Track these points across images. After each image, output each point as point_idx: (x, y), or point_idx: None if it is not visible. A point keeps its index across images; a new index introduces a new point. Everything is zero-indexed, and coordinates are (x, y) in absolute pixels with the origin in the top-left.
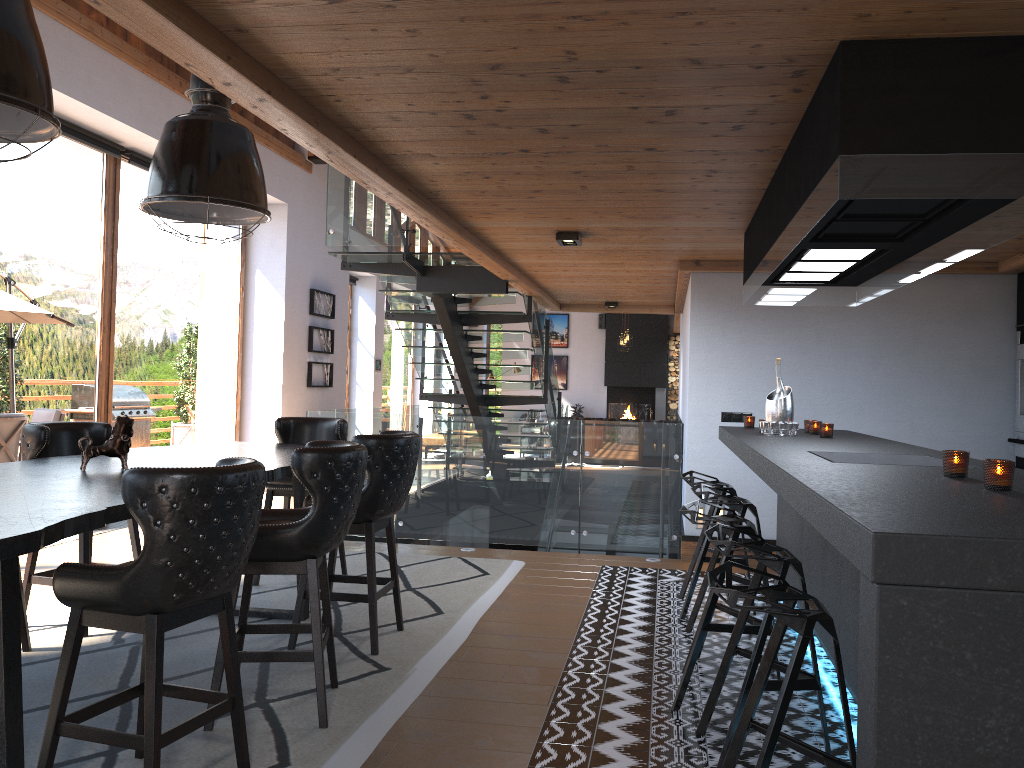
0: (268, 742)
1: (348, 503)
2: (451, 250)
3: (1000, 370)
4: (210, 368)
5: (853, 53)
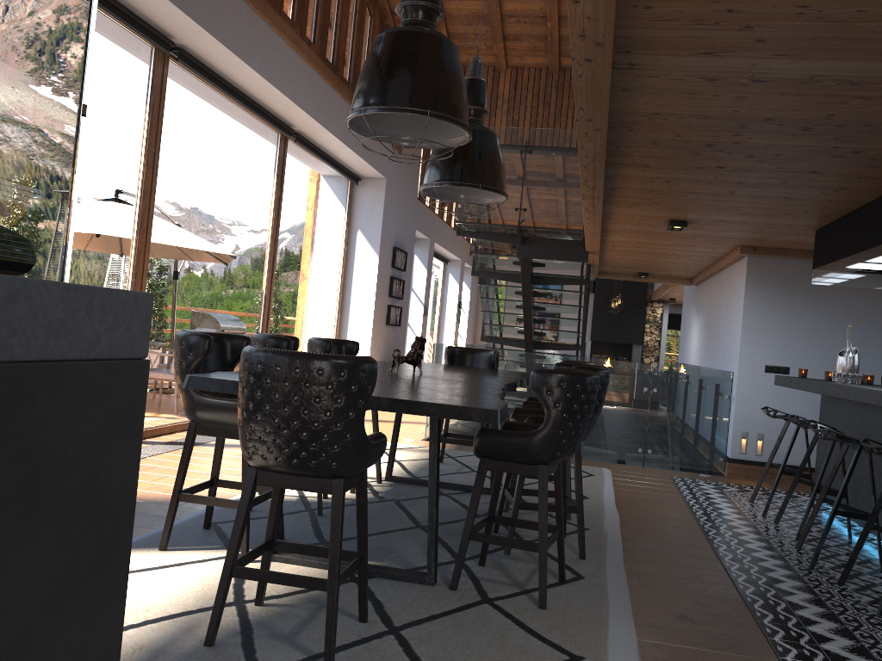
0: (555, 564)
1: (601, 406)
2: None
3: None
4: (323, 305)
5: None
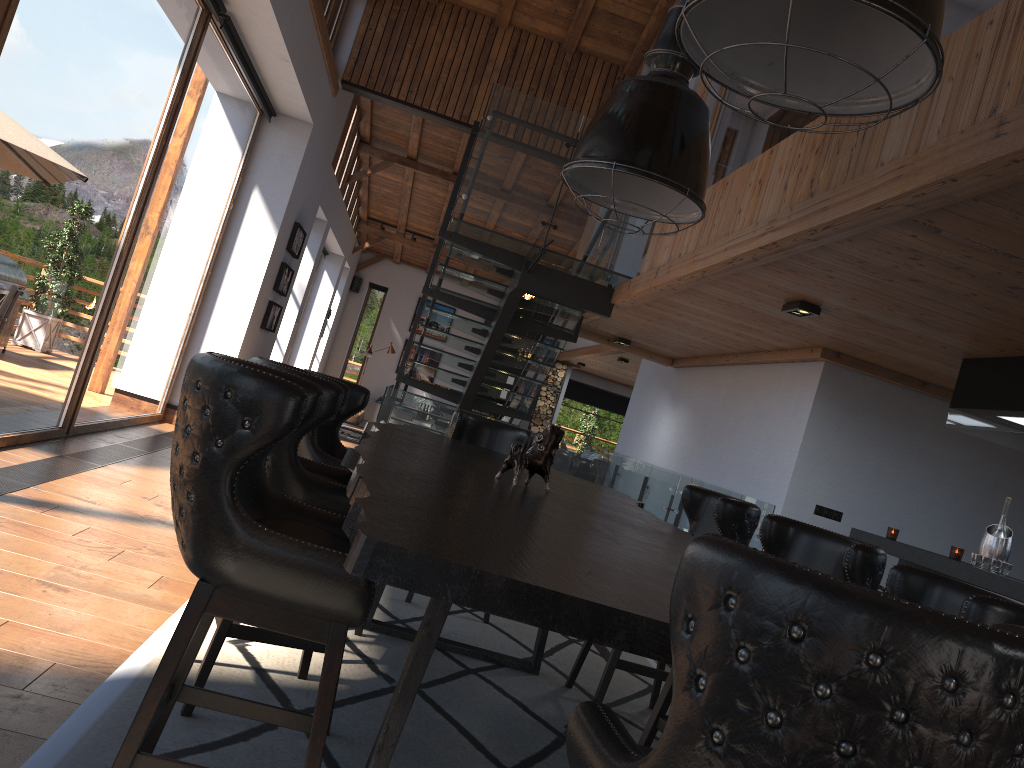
0: None
1: None
2: (370, 210)
3: None
4: (185, 282)
5: None
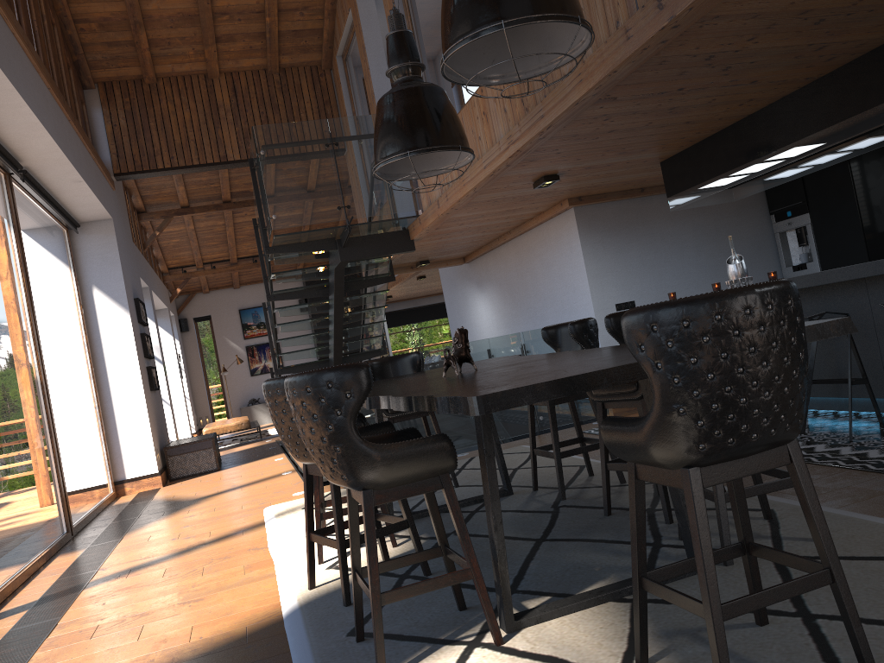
0: None
1: None
2: (168, 262)
3: (766, 242)
4: (82, 384)
5: None
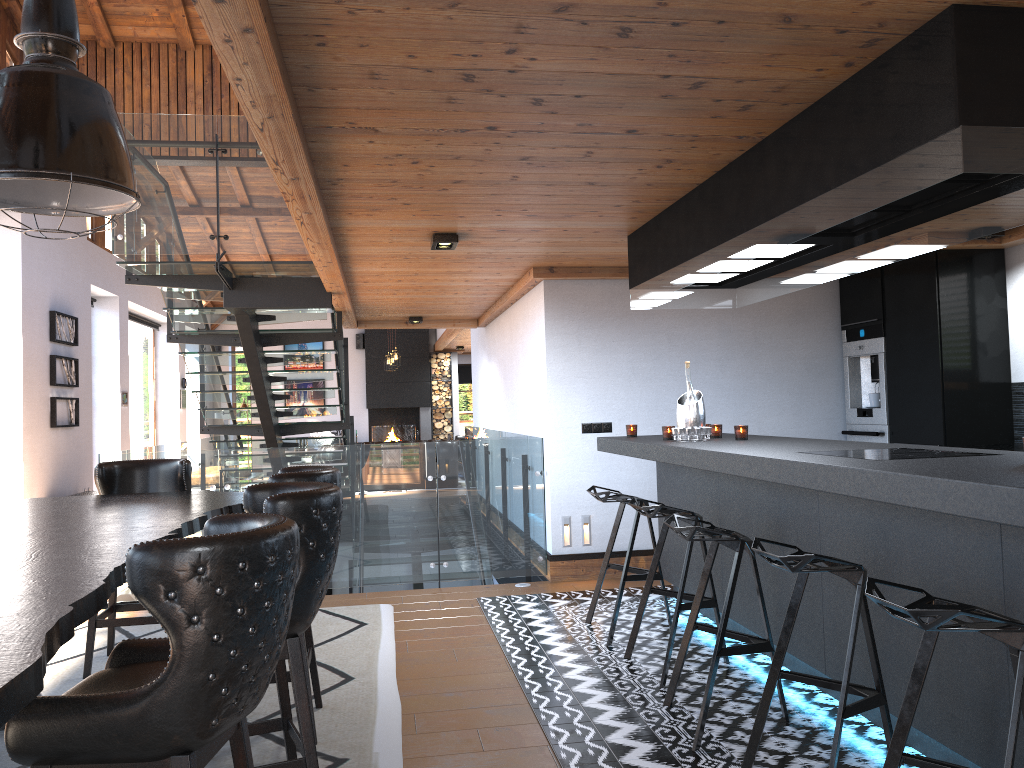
0: None
1: (333, 560)
2: None
3: (829, 367)
4: None
5: (965, 18)
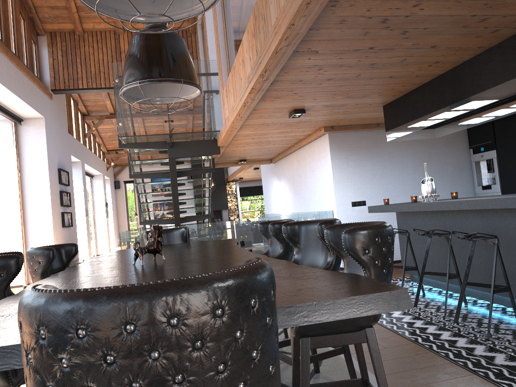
0: None
1: None
2: (107, 146)
3: (465, 167)
4: (8, 221)
5: None
